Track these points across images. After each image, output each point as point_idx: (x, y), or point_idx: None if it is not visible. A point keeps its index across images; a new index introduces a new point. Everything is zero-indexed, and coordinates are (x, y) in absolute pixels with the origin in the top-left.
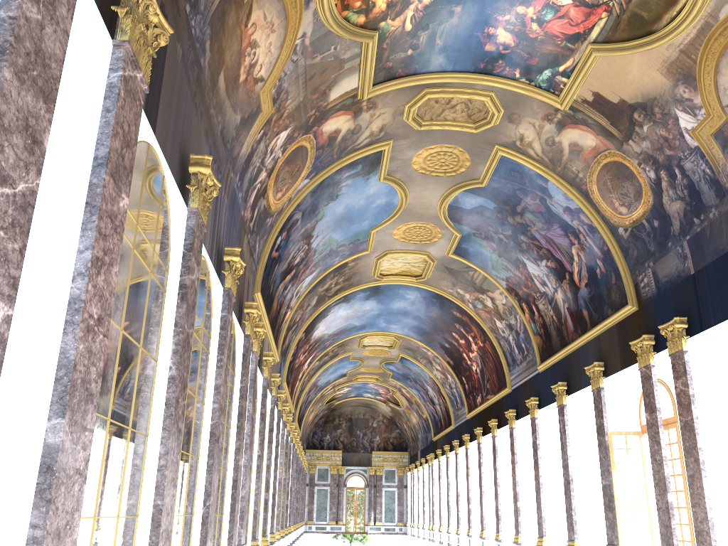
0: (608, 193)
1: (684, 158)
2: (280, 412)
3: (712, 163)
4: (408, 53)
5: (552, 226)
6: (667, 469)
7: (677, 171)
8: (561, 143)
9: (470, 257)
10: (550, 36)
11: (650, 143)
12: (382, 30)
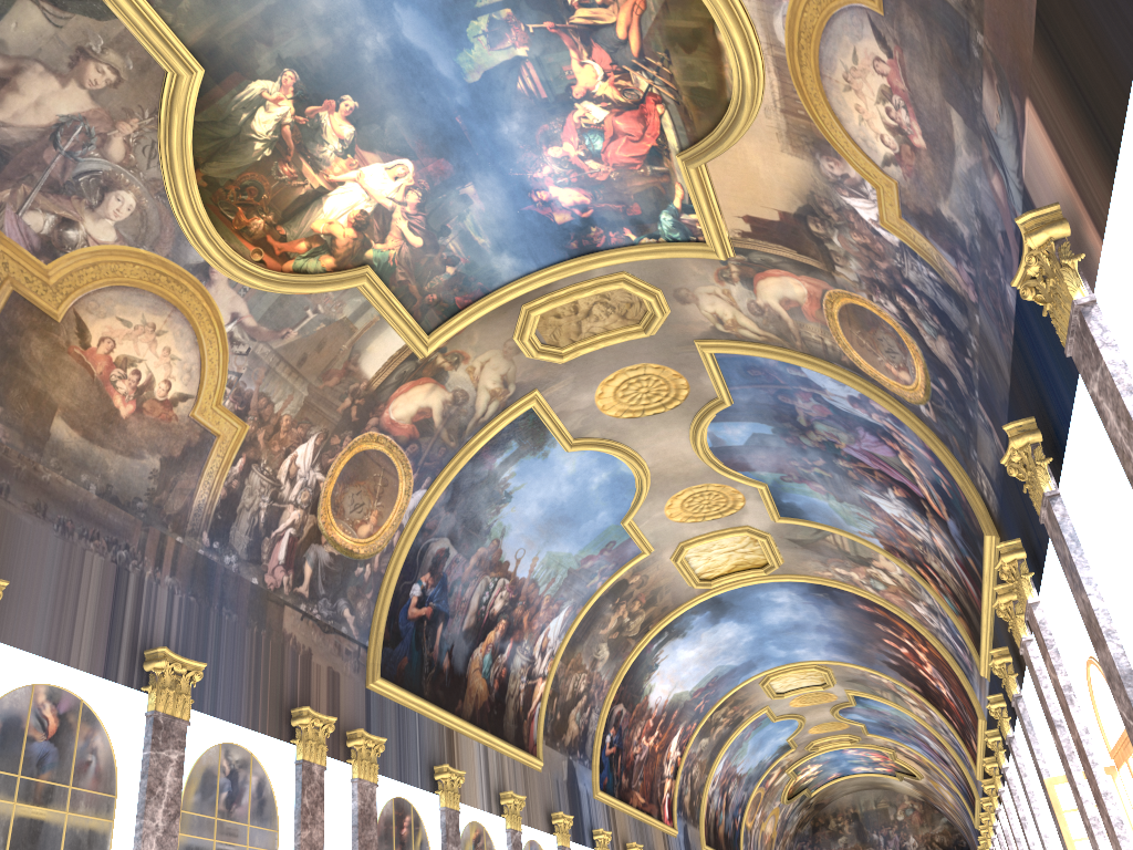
0: (875, 357)
1: (902, 265)
2: (563, 849)
3: (928, 260)
4: (449, 272)
5: (858, 432)
6: (1104, 844)
7: (910, 290)
8: (770, 306)
9: (808, 514)
10: (624, 168)
11: (857, 261)
12: (378, 260)
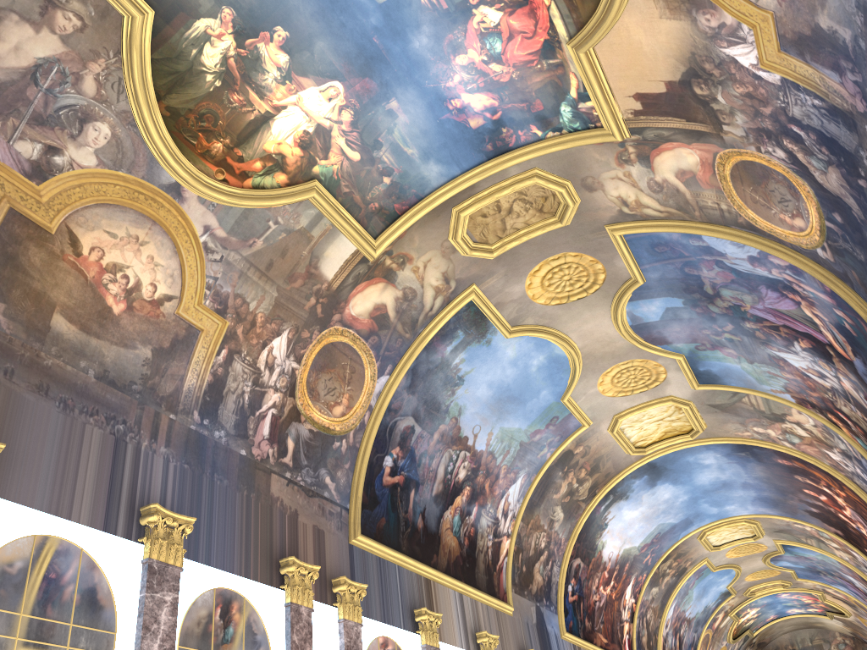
0: (769, 210)
1: (786, 104)
2: None
3: (811, 87)
4: (386, 182)
5: (760, 291)
6: None
7: (796, 128)
8: (668, 181)
9: (723, 379)
10: (523, 66)
11: (742, 114)
12: (324, 175)
